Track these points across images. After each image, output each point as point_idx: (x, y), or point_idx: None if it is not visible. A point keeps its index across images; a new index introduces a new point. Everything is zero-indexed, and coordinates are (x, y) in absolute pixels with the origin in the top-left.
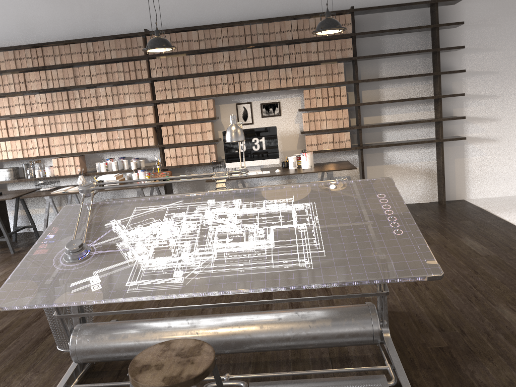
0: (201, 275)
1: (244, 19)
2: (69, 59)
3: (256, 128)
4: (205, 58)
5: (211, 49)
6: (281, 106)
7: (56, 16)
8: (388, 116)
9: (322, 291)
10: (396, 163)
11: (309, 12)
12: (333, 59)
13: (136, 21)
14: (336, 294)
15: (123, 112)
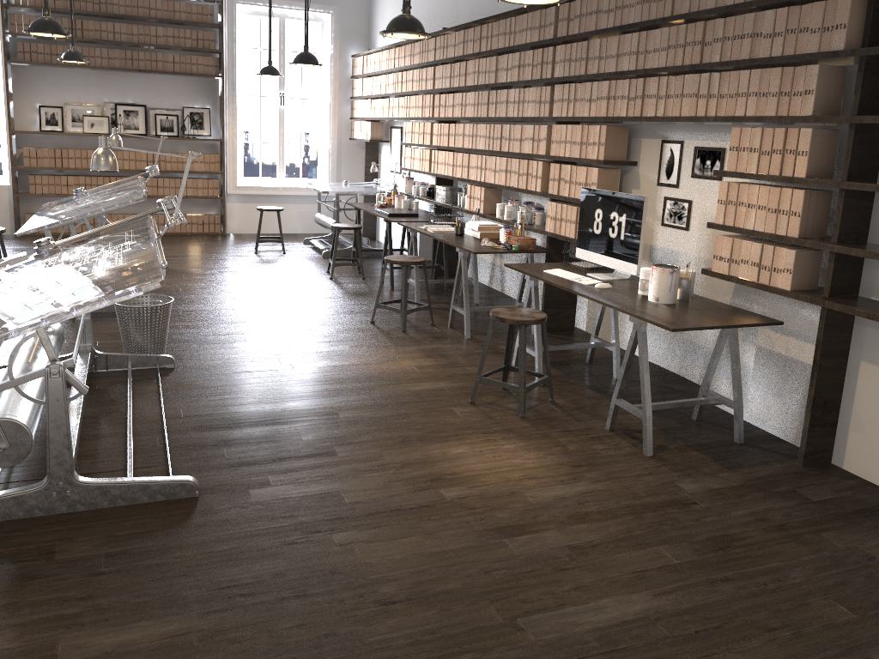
0: None
1: None
2: (496, 43)
3: (618, 194)
4: (610, 45)
5: (618, 27)
6: (726, 158)
7: None
8: None
9: (276, 456)
10: None
11: None
12: (798, 55)
13: None
14: (263, 467)
15: (523, 130)
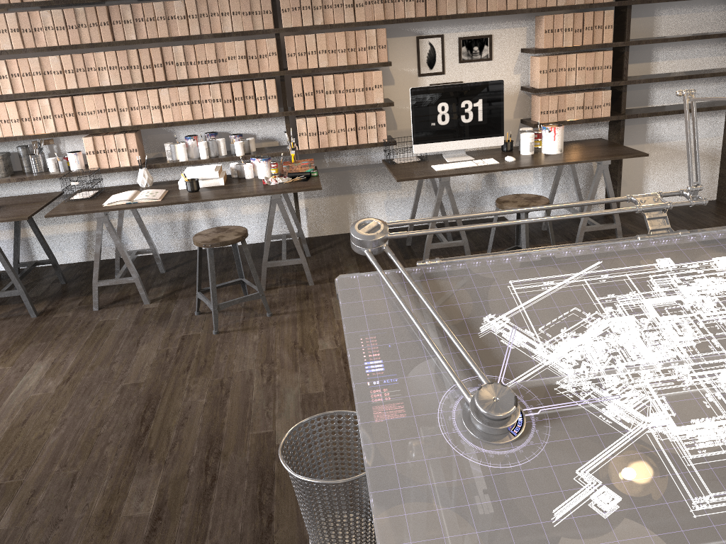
0: None
1: None
2: None
3: (469, 84)
4: None
5: None
6: (493, 42)
7: None
8: (662, 63)
9: None
10: (664, 140)
11: None
12: None
13: None
14: None
15: (219, 49)
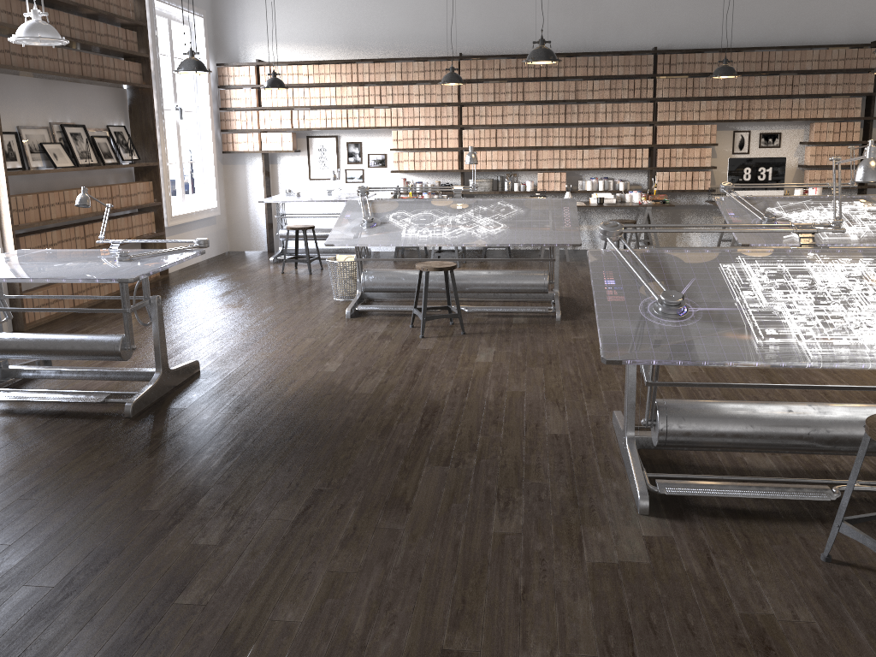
0: (871, 237)
1: (756, 44)
2: (573, 72)
3: (764, 158)
4: (716, 81)
5: None
6: (781, 137)
7: (556, 25)
8: None
9: None
10: None
11: (827, 42)
12: (852, 93)
13: (641, 37)
14: None
15: (620, 130)
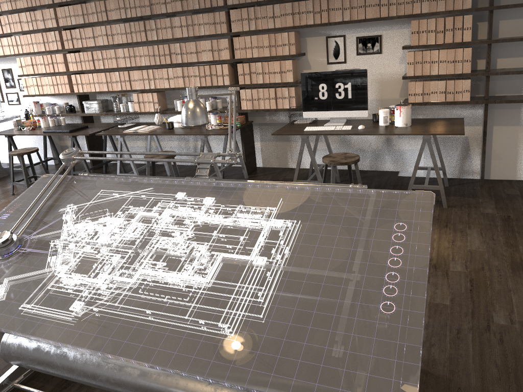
0: (94, 318)
1: None
2: None
3: (341, 71)
4: None
5: None
6: (383, 40)
7: None
8: None
9: None
10: None
11: None
12: None
13: None
14: None
15: (198, 45)
